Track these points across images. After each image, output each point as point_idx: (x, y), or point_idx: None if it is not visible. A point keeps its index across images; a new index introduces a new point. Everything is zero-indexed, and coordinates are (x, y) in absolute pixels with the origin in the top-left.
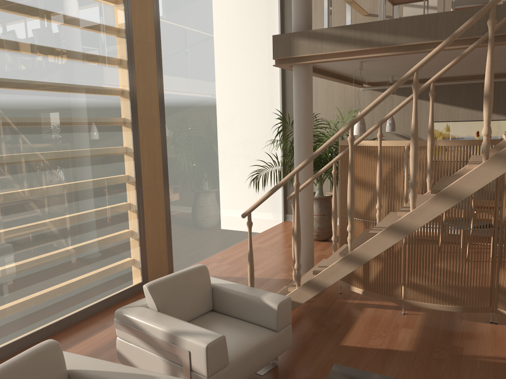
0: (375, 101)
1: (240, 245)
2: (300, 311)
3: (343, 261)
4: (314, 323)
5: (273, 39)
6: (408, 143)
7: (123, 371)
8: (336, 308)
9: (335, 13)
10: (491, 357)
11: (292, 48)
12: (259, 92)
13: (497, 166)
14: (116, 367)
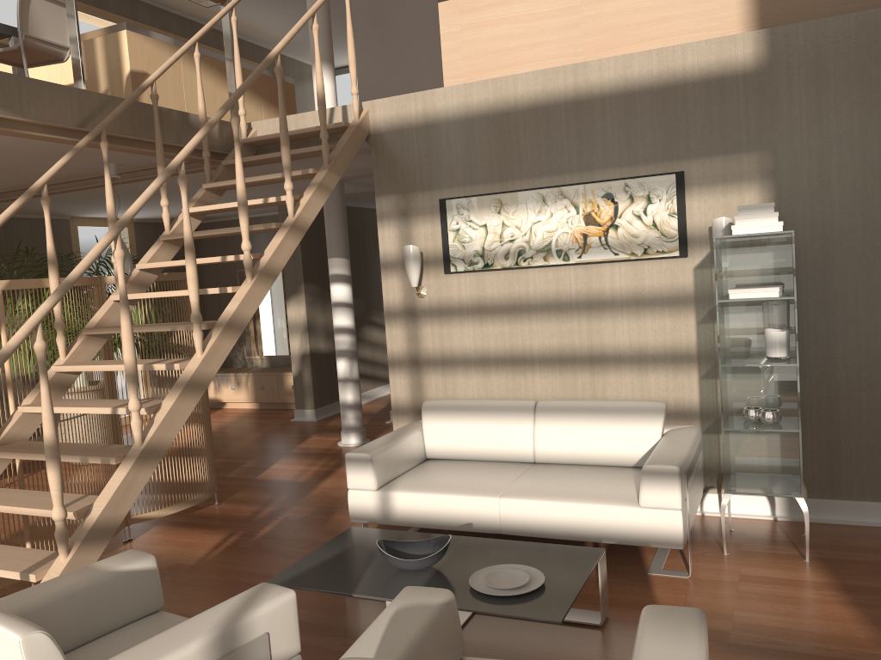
0: (147, 196)
1: None
2: None
3: (138, 463)
4: None
5: None
6: (3, 285)
7: (376, 641)
8: None
9: None
10: (210, 551)
11: None
12: None
13: (263, 284)
14: (362, 651)
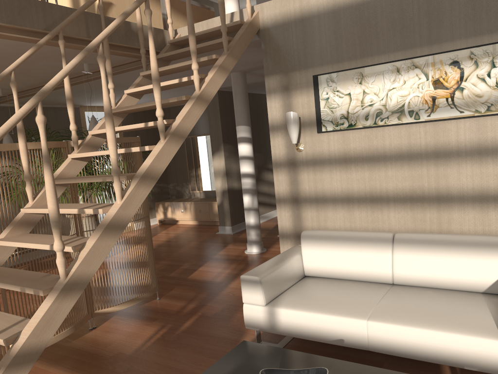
0: (66, 70)
1: None
2: None
3: (62, 295)
4: None
5: None
6: None
7: None
8: None
9: None
10: (145, 342)
11: None
12: None
13: (174, 143)
14: None
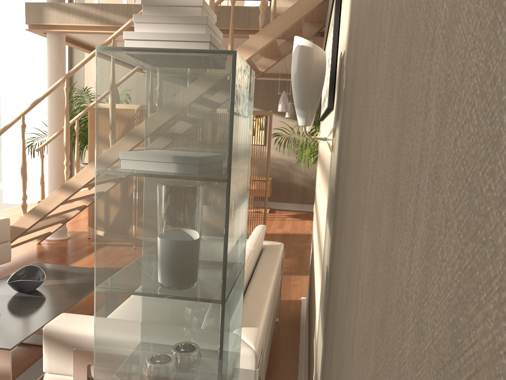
0: (84, 59)
1: (11, 209)
2: (43, 250)
3: (60, 189)
4: (51, 256)
5: (26, 6)
6: None
7: None
8: (79, 247)
9: (120, 2)
10: None
11: (43, 16)
12: (40, 64)
13: None
14: None
